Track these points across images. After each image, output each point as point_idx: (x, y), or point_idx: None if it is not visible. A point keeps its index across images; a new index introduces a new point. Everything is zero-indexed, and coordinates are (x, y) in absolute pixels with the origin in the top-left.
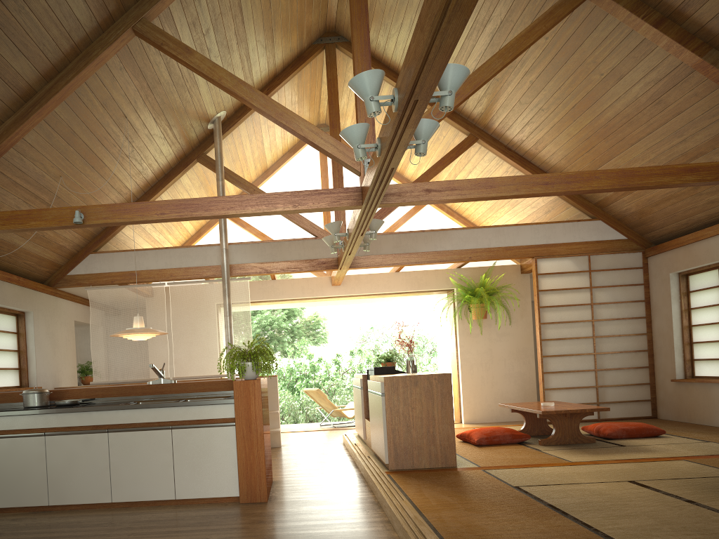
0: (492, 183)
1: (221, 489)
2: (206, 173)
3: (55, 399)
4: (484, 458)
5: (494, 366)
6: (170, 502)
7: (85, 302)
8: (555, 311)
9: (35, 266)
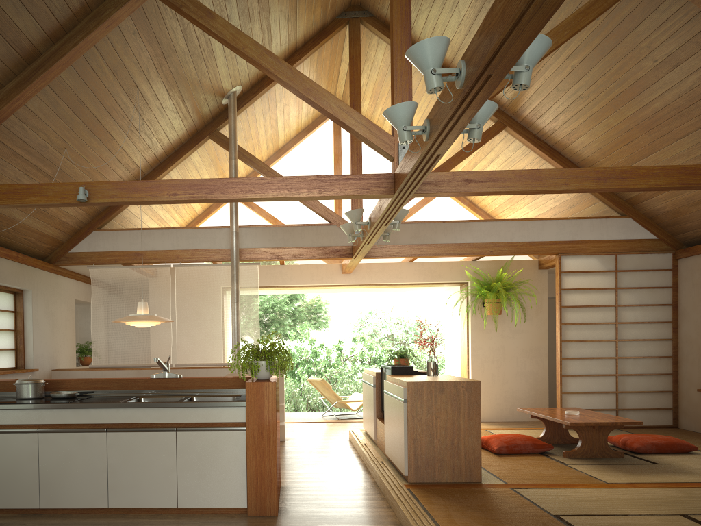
0: (539, 175)
1: (228, 499)
2: (218, 151)
3: (50, 390)
4: (508, 472)
5: (506, 364)
6: (172, 511)
7: (86, 280)
8: (578, 312)
9: (35, 242)
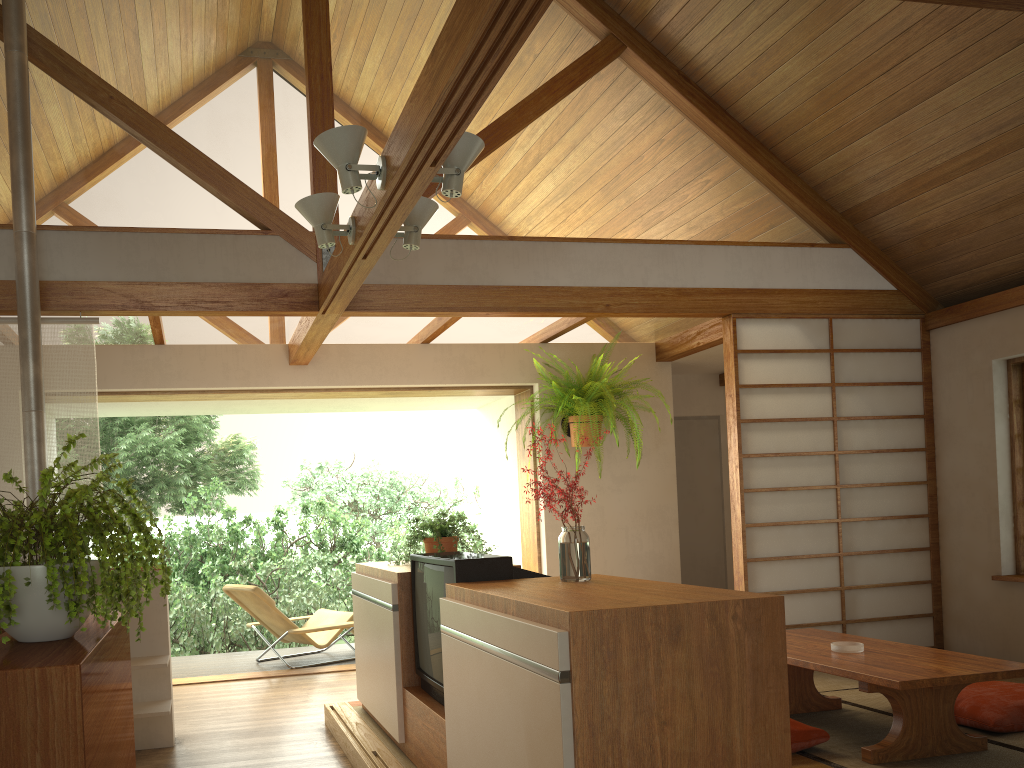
0: None
1: None
2: None
3: None
4: None
5: (608, 541)
6: None
7: None
8: (769, 432)
9: None
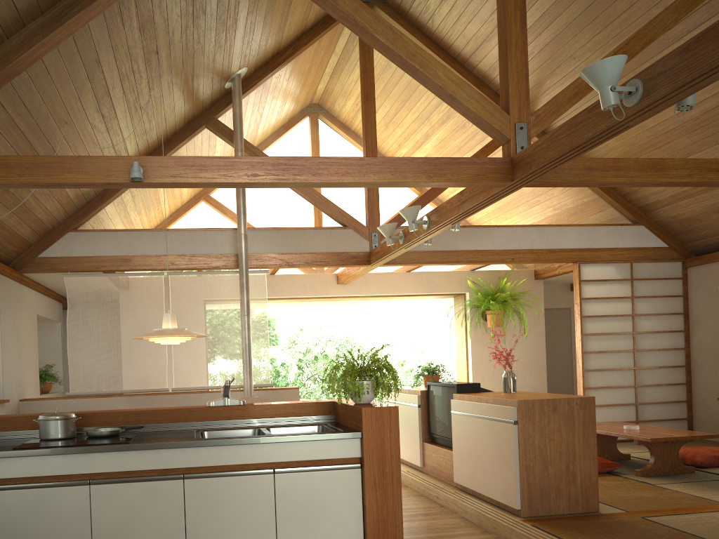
0: (662, 165)
1: None
2: (215, 142)
3: (78, 426)
4: (608, 497)
5: None
6: None
7: (46, 292)
8: (597, 322)
9: (3, 243)
